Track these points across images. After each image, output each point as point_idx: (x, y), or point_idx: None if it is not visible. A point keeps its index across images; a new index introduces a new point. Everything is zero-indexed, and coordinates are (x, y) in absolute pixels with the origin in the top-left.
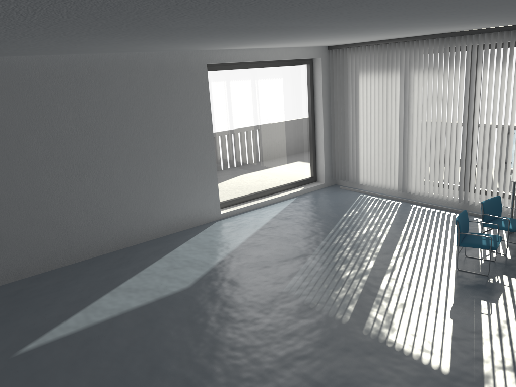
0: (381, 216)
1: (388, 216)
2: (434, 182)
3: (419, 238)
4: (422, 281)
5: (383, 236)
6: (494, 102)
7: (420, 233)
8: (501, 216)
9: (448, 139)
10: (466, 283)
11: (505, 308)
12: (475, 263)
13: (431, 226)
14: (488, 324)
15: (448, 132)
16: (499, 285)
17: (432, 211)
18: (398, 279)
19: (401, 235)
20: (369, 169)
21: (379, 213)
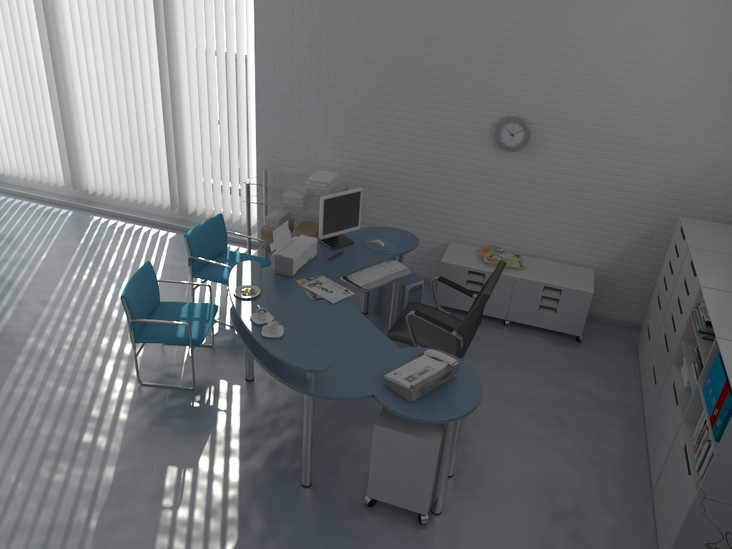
0: (20, 254)
1: (36, 252)
2: (127, 172)
3: (85, 304)
4: (58, 436)
5: (8, 309)
6: (208, 25)
7: (89, 290)
8: (227, 251)
9: (139, 92)
10: (149, 420)
11: (208, 478)
12: (178, 357)
13: (115, 269)
14: (168, 540)
15: (138, 78)
16: (208, 413)
17: (126, 230)
18: (6, 444)
19: (50, 301)
20: (4, 143)
21: (19, 244)
